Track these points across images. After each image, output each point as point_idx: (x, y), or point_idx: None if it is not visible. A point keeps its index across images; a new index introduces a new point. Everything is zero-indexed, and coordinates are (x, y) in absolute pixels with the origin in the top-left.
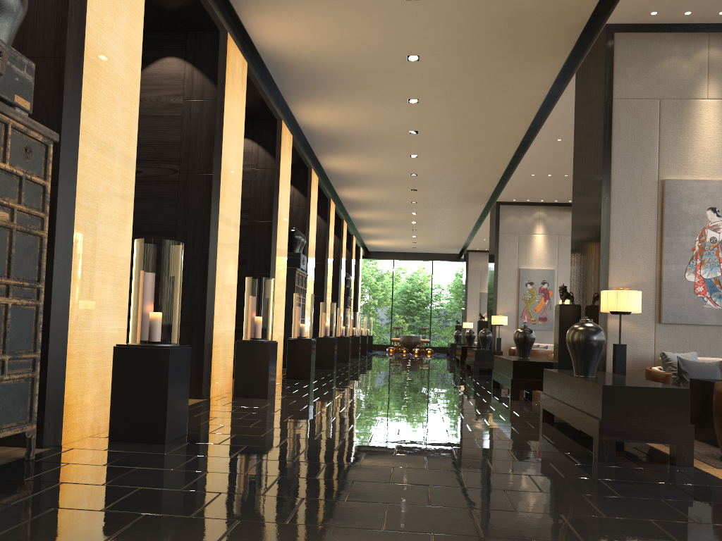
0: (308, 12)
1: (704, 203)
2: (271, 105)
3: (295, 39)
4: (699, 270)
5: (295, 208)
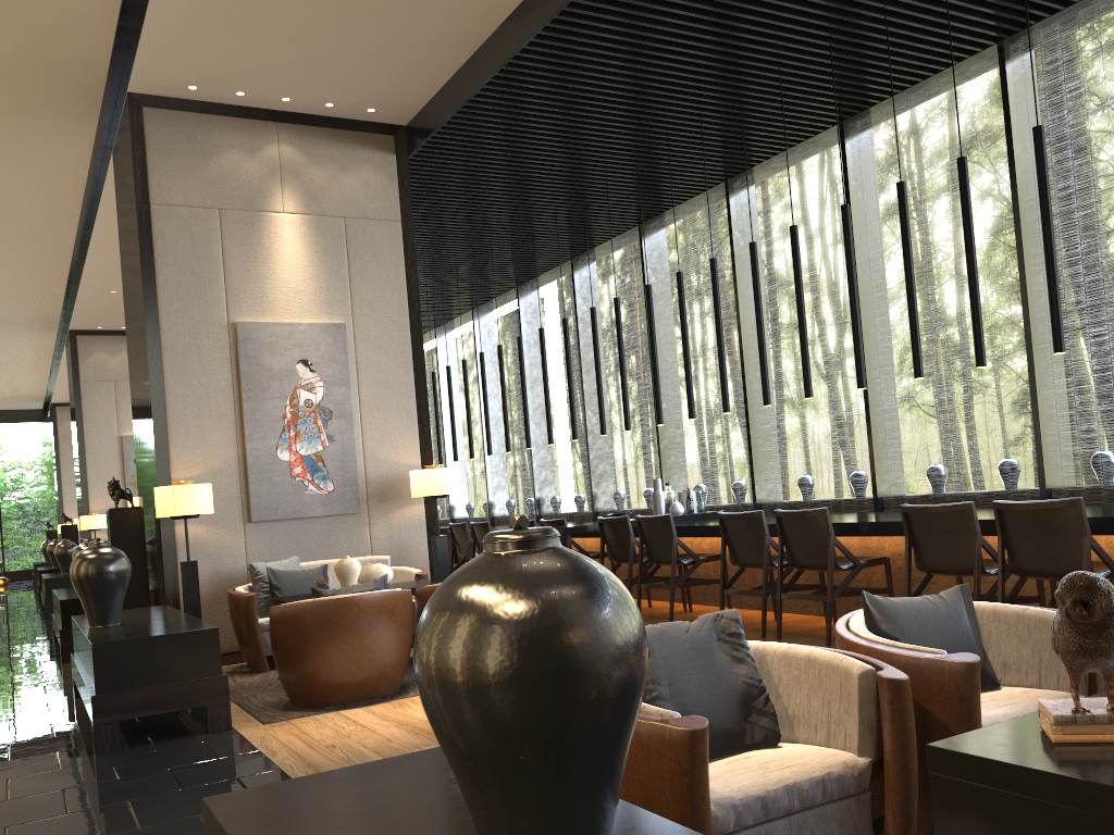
0: None
1: (292, 355)
2: None
3: None
4: (295, 445)
5: None
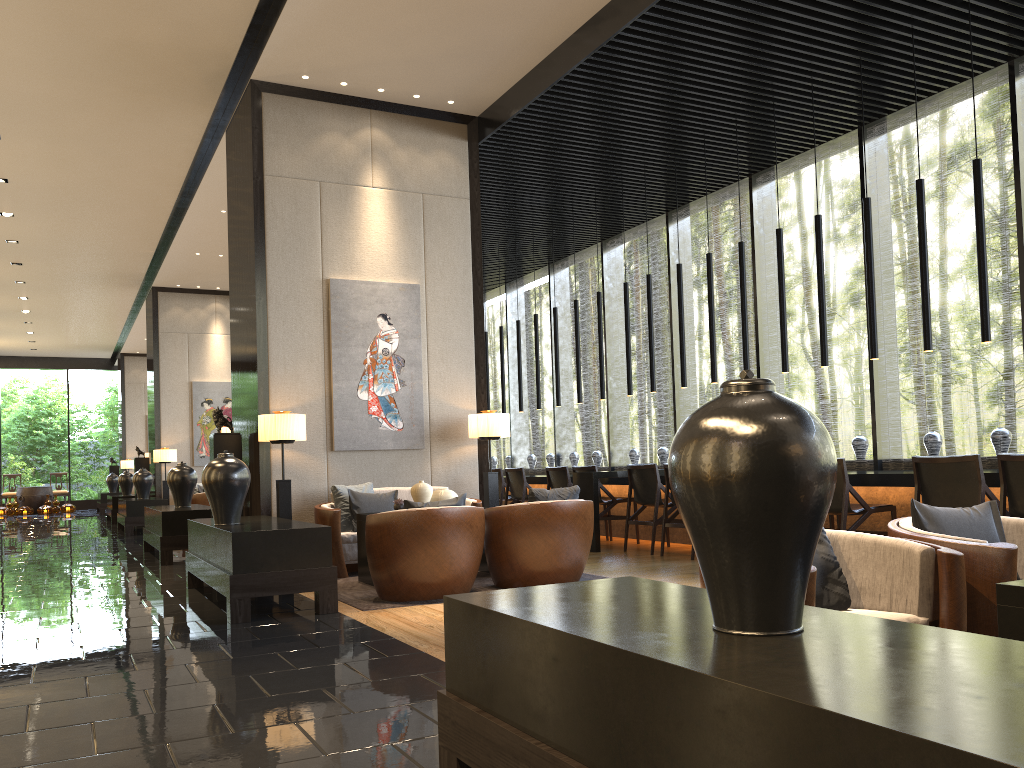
0: None
1: (374, 309)
2: None
3: None
4: (373, 387)
5: None
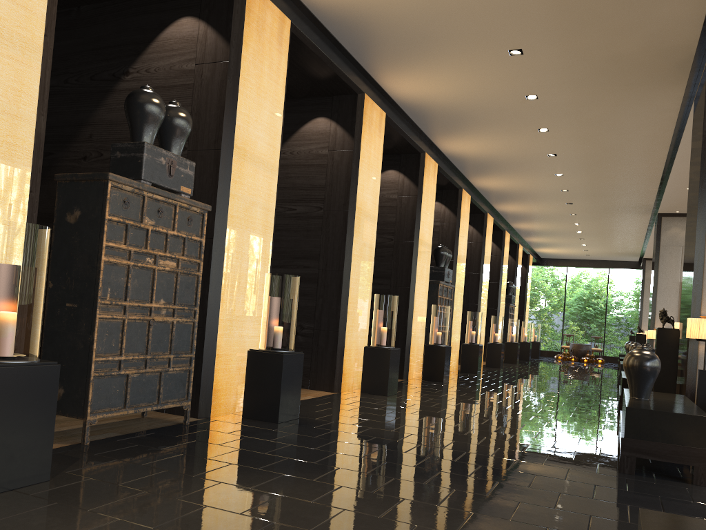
0: (429, 71)
1: None
2: (412, 142)
3: (423, 91)
4: None
5: (445, 226)
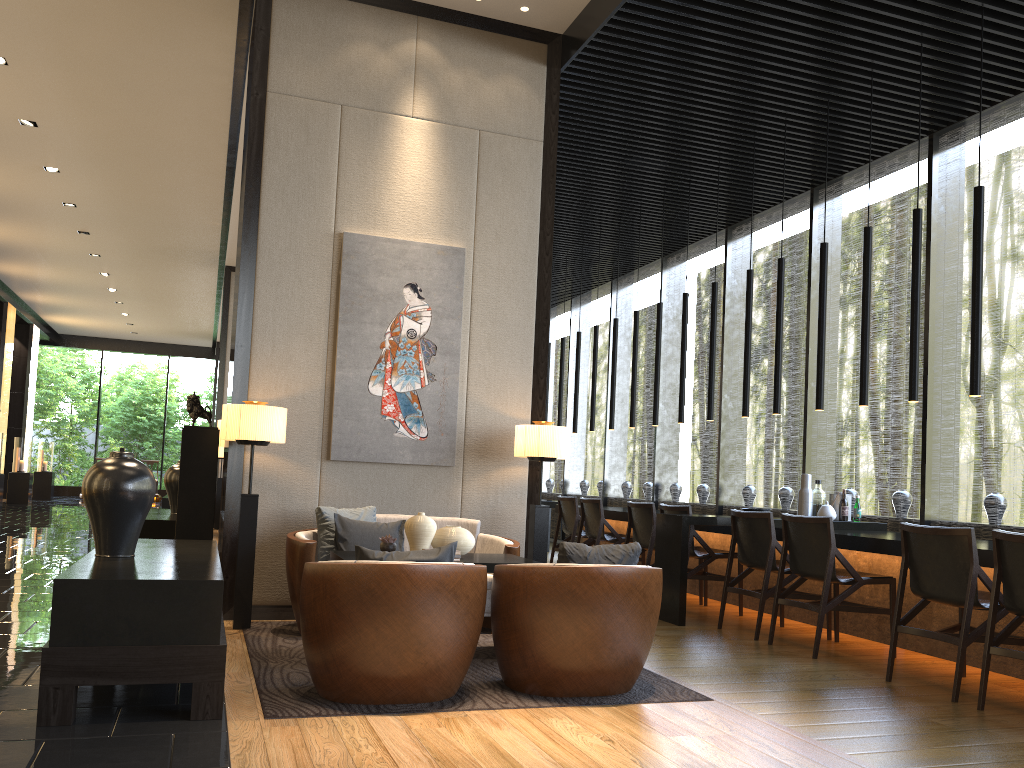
0: None
1: (400, 277)
2: None
3: None
4: (390, 379)
5: None
